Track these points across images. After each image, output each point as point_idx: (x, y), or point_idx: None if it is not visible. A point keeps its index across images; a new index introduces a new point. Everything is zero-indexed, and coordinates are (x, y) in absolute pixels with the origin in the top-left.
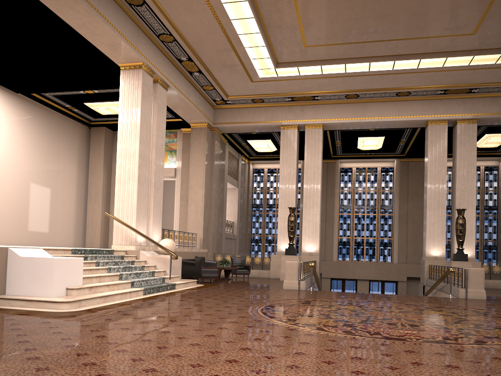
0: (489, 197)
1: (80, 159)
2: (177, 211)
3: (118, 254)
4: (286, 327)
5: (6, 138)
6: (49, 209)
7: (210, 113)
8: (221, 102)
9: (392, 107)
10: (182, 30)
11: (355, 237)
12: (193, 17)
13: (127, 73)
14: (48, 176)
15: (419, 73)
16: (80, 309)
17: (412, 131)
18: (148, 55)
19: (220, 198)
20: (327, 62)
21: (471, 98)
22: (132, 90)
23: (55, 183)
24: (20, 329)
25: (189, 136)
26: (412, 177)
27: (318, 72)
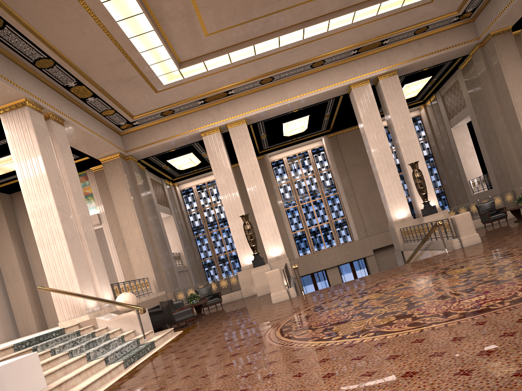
0: (422, 147)
1: None
2: (116, 260)
3: (71, 331)
4: (340, 345)
5: None
6: None
7: (118, 141)
8: (127, 126)
9: (310, 81)
10: (61, 48)
11: (309, 227)
12: (71, 28)
13: (10, 116)
14: None
15: (329, 37)
16: None
17: (335, 101)
18: (28, 88)
19: (159, 230)
20: (234, 48)
21: (385, 51)
22: (22, 134)
23: None
24: None
25: (102, 173)
26: (345, 150)
27: (226, 62)
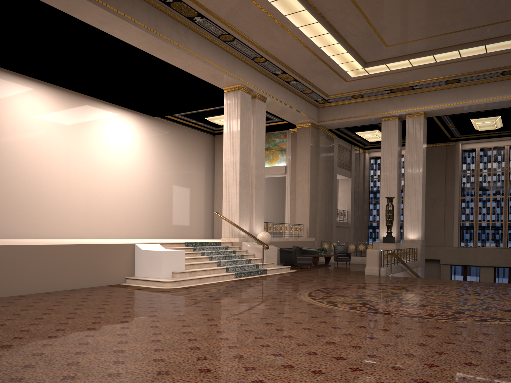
0: None
1: (207, 163)
2: (288, 204)
3: (225, 245)
4: (309, 302)
5: (147, 154)
6: (182, 208)
7: (313, 113)
8: (323, 101)
9: (498, 87)
10: (271, 51)
11: (479, 222)
12: (277, 41)
13: (229, 95)
14: (181, 180)
15: None
16: (178, 287)
17: None
18: (244, 77)
19: (329, 189)
20: (414, 56)
21: None
22: (233, 108)
23: (186, 186)
24: (131, 297)
25: (296, 135)
26: None
27: (407, 65)
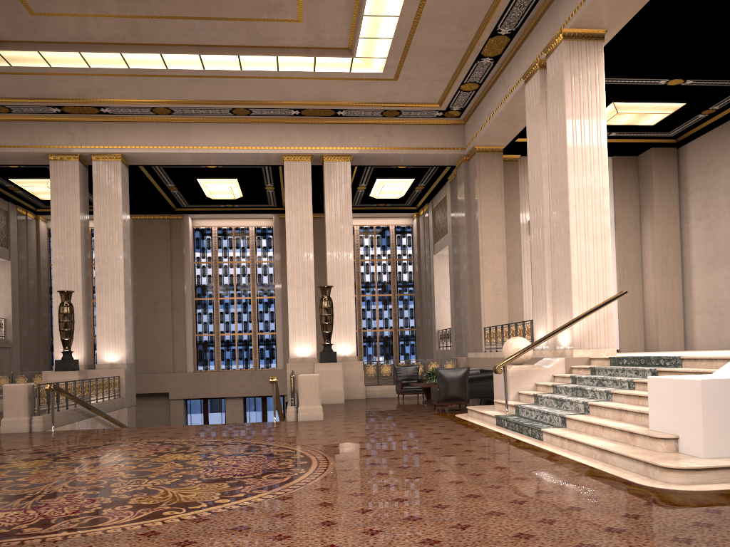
0: (403, 268)
1: None
2: None
3: None
4: None
5: None
6: None
7: None
8: None
9: (228, 132)
10: None
11: (222, 334)
12: None
13: None
14: None
15: (249, 79)
16: None
17: (273, 171)
18: None
19: None
20: (89, 48)
21: (341, 124)
22: None
23: None
24: None
25: None
26: None
27: (81, 63)
